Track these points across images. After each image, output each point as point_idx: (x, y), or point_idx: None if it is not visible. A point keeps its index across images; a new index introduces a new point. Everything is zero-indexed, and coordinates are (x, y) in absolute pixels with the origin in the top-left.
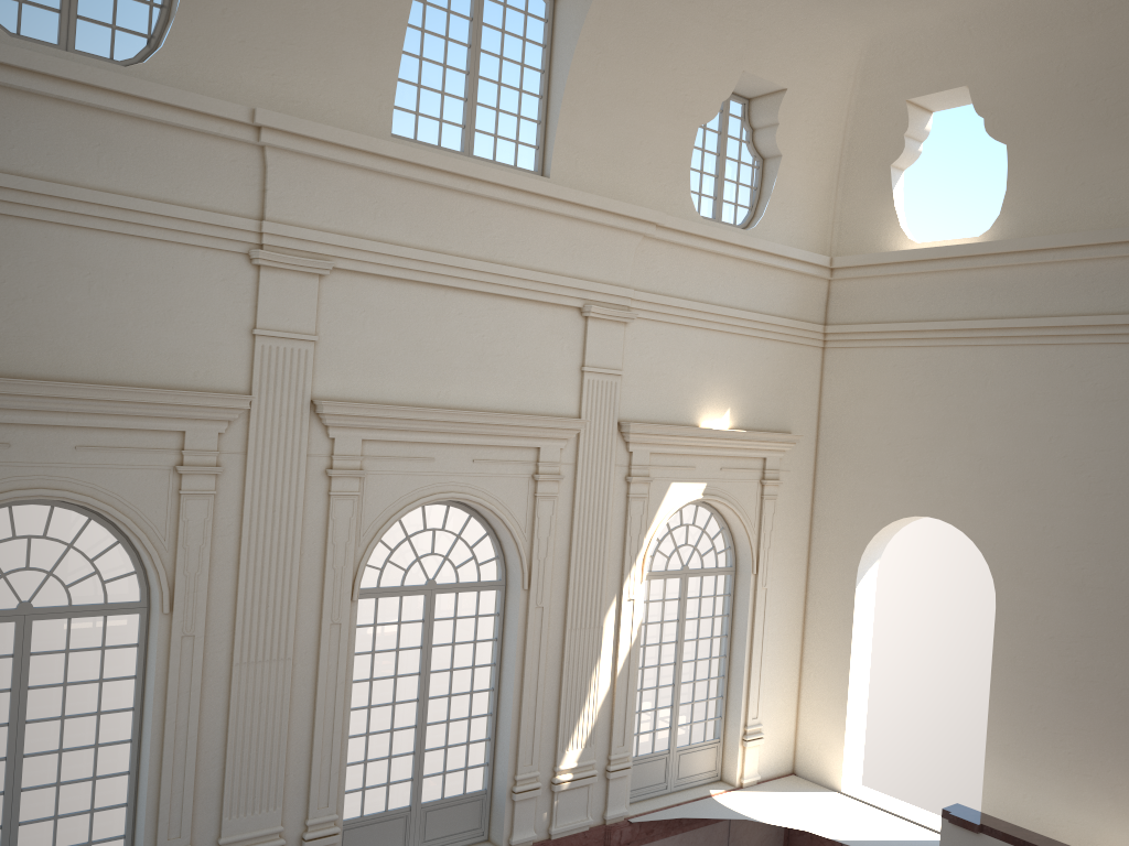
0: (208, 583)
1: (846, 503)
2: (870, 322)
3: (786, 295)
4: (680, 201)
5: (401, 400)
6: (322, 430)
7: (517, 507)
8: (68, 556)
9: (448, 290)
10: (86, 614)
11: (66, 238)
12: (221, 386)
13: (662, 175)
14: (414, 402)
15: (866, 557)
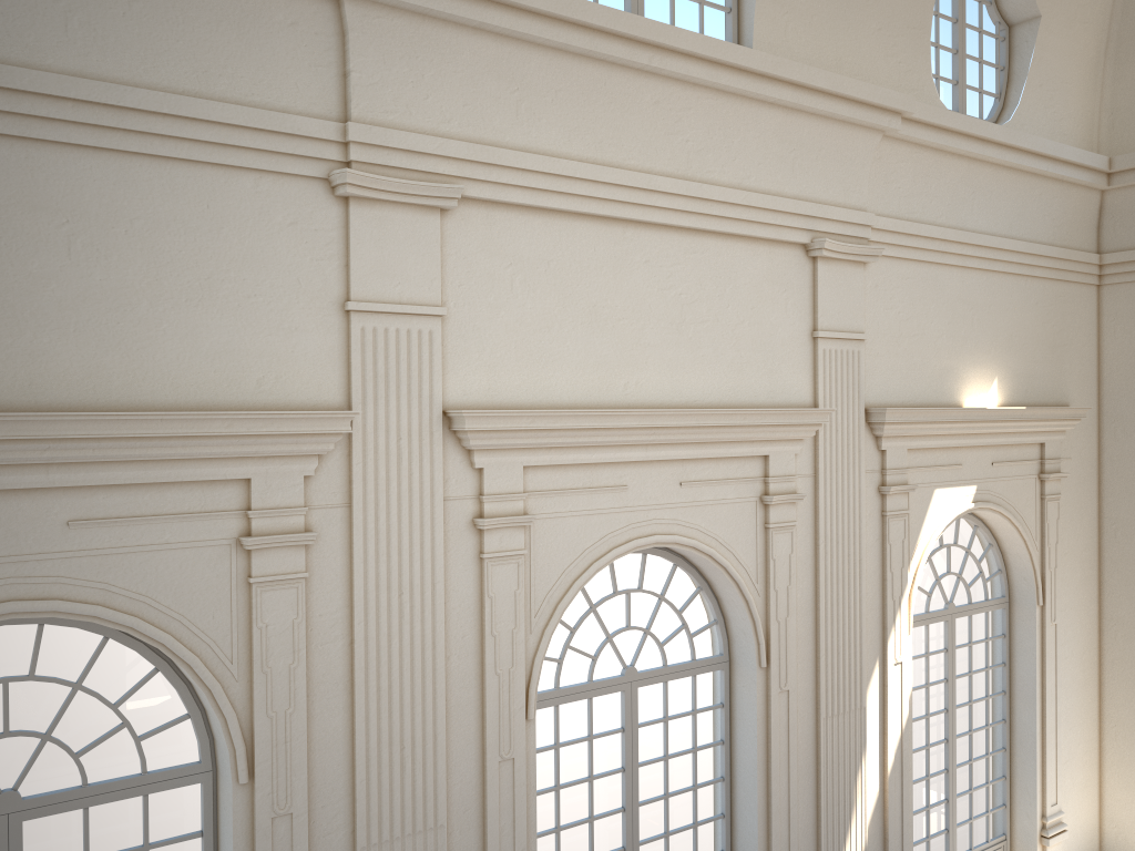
0: (307, 723)
1: None
2: None
3: (1052, 215)
4: (919, 84)
5: (574, 400)
6: (463, 457)
7: (744, 547)
8: (78, 701)
9: (627, 226)
10: (113, 796)
11: (21, 161)
12: (301, 399)
13: (895, 47)
14: (592, 402)
15: None
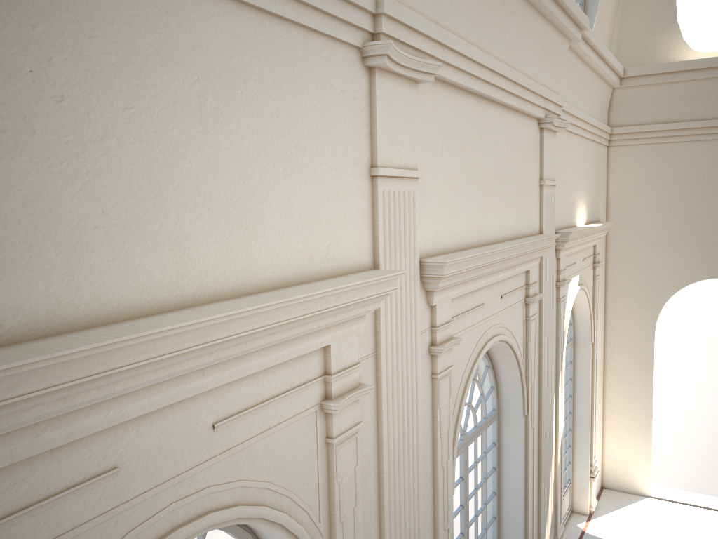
0: None
1: (640, 273)
2: (655, 122)
3: (599, 102)
4: None
5: (466, 242)
6: (424, 297)
7: (519, 335)
8: None
9: (484, 102)
10: None
11: None
12: (350, 261)
13: None
14: (472, 242)
15: (659, 314)
